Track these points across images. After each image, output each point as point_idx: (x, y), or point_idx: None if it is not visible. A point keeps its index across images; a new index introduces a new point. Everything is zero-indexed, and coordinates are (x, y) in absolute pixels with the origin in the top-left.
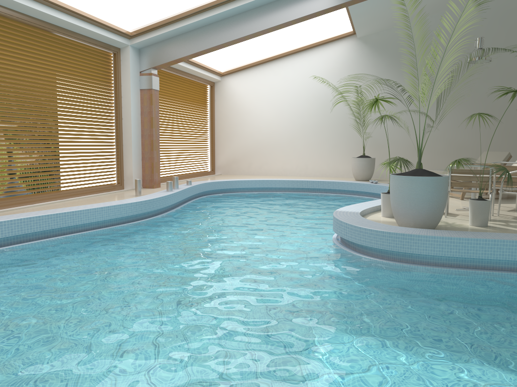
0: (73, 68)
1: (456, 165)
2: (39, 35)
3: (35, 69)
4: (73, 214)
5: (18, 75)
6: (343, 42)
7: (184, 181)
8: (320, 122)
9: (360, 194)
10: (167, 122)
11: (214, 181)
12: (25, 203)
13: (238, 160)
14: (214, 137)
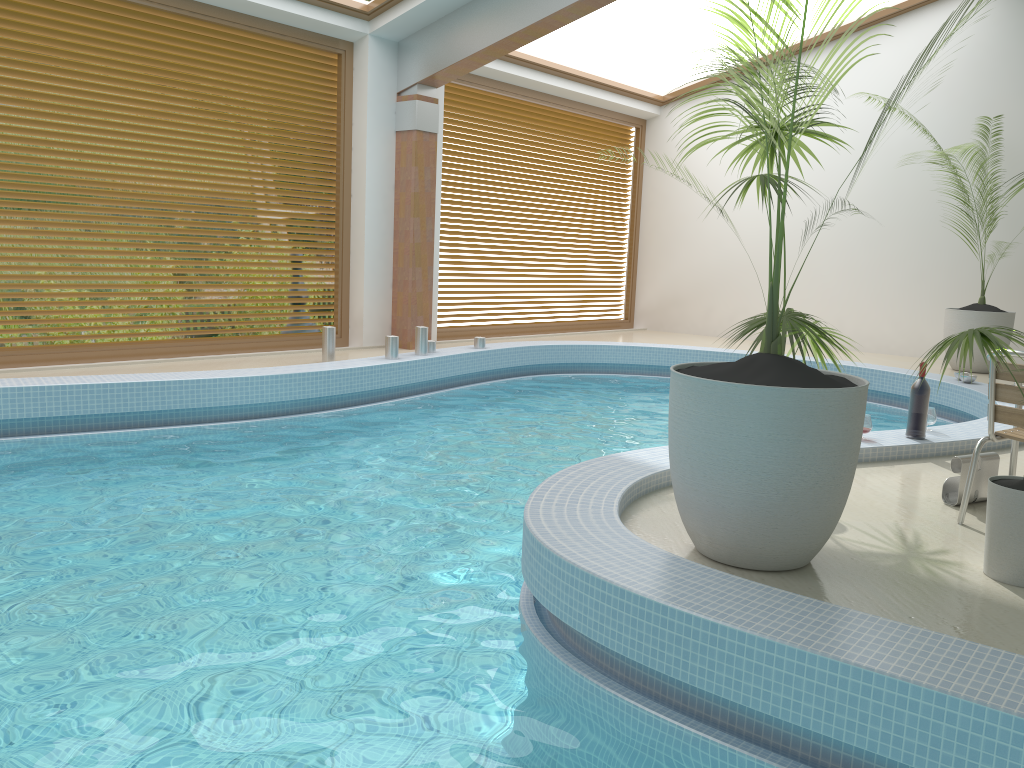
0: (234, 86)
1: (949, 350)
2: (144, 18)
3: (127, 89)
4: (66, 393)
5: (83, 100)
6: None
7: (518, 339)
8: (884, 214)
9: None
10: (500, 207)
11: (565, 343)
12: (72, 360)
13: (684, 301)
14: (636, 244)
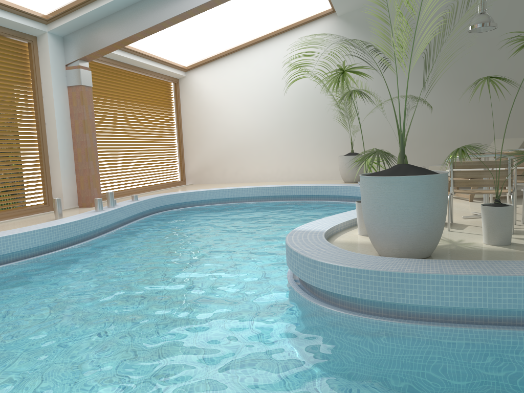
0: None
1: (459, 155)
2: None
3: None
4: None
5: None
6: (322, 22)
7: (139, 195)
8: (301, 117)
9: (347, 199)
10: (117, 126)
11: (172, 193)
12: None
13: (211, 167)
14: (182, 142)
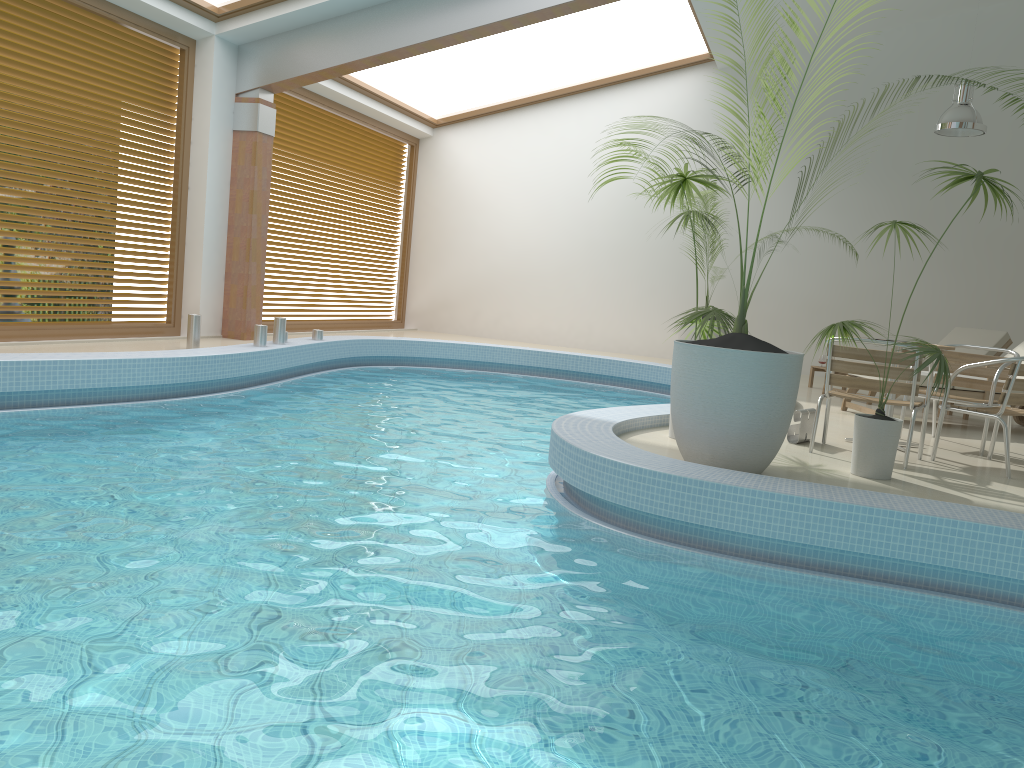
0: (83, 69)
1: (833, 334)
2: None
3: None
4: None
5: None
6: (688, 74)
7: (323, 334)
8: (626, 239)
9: None
10: (303, 208)
11: (381, 338)
12: None
13: (453, 304)
14: (408, 251)
